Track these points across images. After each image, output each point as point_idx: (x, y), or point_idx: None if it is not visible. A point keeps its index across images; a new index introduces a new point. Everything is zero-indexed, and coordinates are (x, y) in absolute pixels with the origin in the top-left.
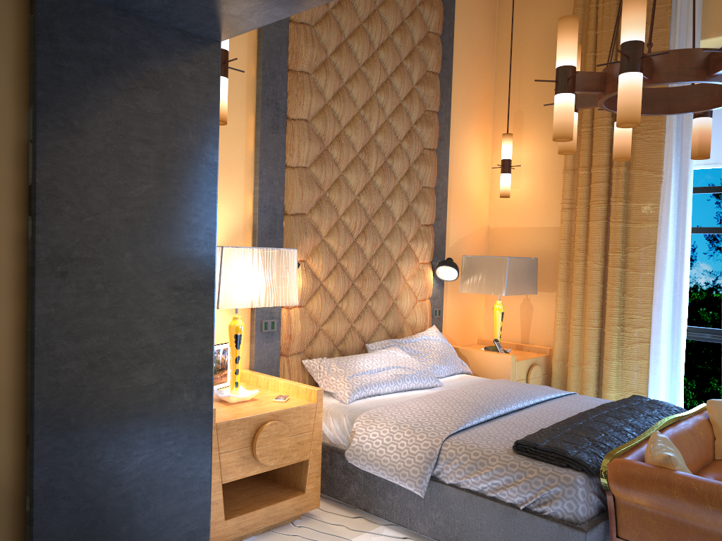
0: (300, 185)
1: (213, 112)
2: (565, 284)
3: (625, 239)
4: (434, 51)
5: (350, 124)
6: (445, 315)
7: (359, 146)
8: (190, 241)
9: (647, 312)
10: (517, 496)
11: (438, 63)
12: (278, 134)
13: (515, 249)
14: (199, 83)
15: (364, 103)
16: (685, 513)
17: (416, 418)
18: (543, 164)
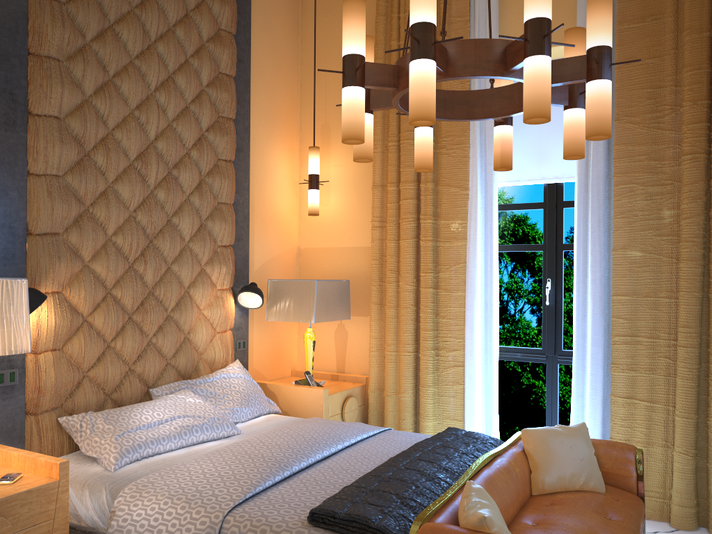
0: (48, 197)
1: None
2: (379, 307)
3: (435, 258)
4: (227, 51)
5: (121, 126)
6: (252, 346)
7: (133, 153)
8: None
9: (460, 334)
10: None
11: (232, 64)
12: (16, 133)
13: (327, 270)
14: None
15: (138, 102)
16: None
17: (195, 486)
18: (352, 180)
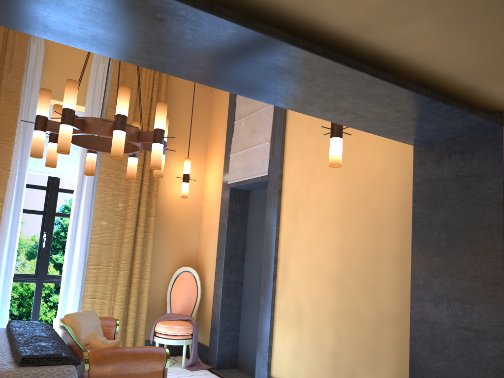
0: None
1: None
2: None
3: None
4: None
5: None
6: None
7: None
8: None
9: None
10: None
11: None
12: None
13: None
14: None
15: None
16: (131, 368)
17: None
18: None
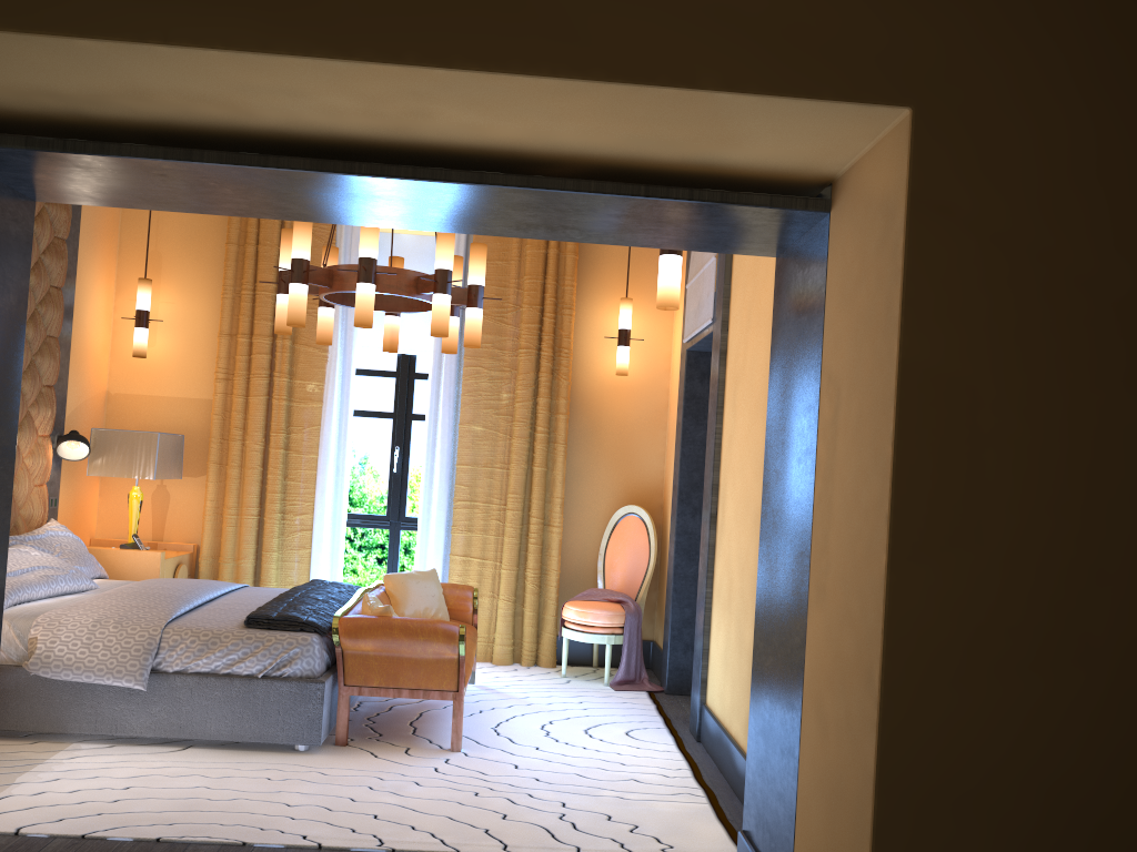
0: None
1: (27, 272)
2: (219, 467)
3: (288, 418)
4: None
5: None
6: (58, 506)
7: None
8: (3, 405)
9: (310, 497)
10: (257, 666)
11: None
12: None
13: (147, 422)
14: (21, 243)
15: None
16: (403, 648)
17: (116, 613)
18: (188, 322)
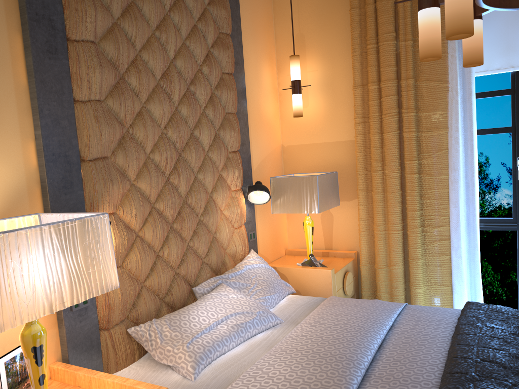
0: (96, 123)
1: None
2: (365, 193)
3: (417, 146)
4: None
5: (146, 47)
6: (258, 235)
7: (159, 73)
8: None
9: (445, 212)
10: None
11: None
12: (59, 60)
13: (310, 164)
14: None
15: (158, 22)
16: None
17: None
18: (329, 83)
